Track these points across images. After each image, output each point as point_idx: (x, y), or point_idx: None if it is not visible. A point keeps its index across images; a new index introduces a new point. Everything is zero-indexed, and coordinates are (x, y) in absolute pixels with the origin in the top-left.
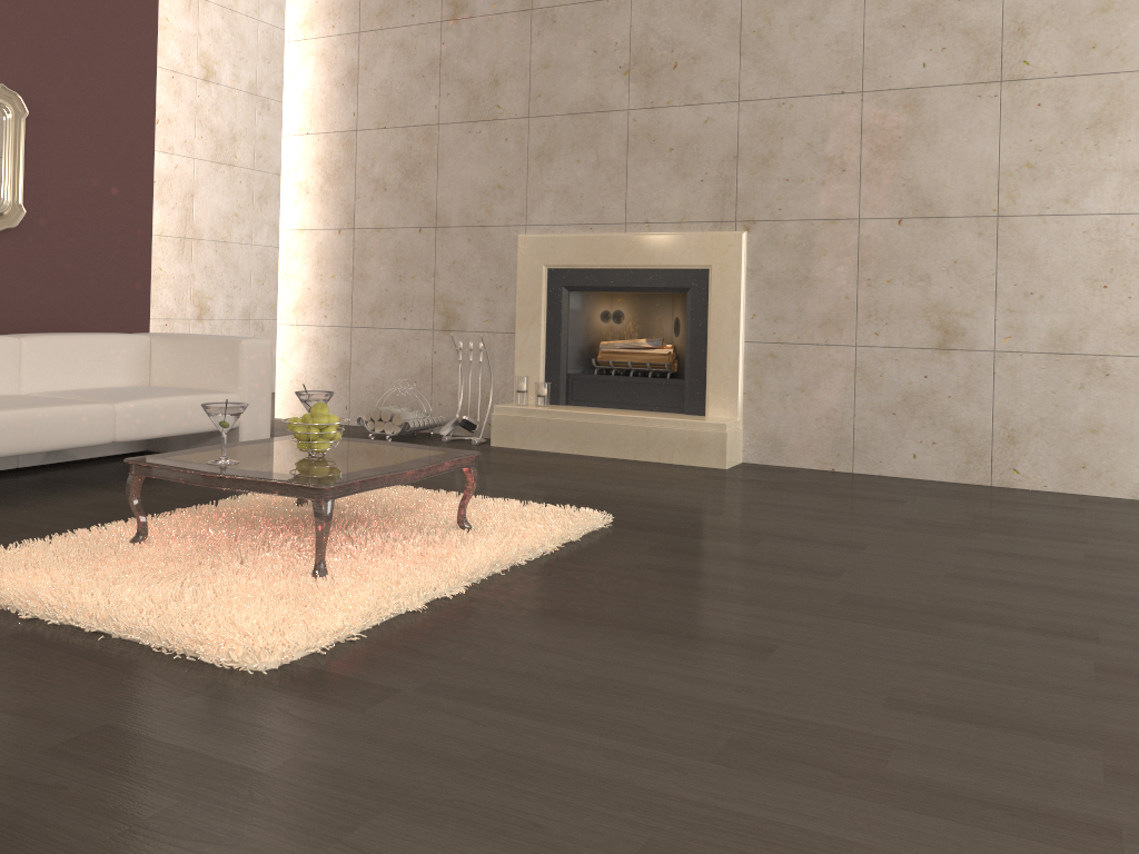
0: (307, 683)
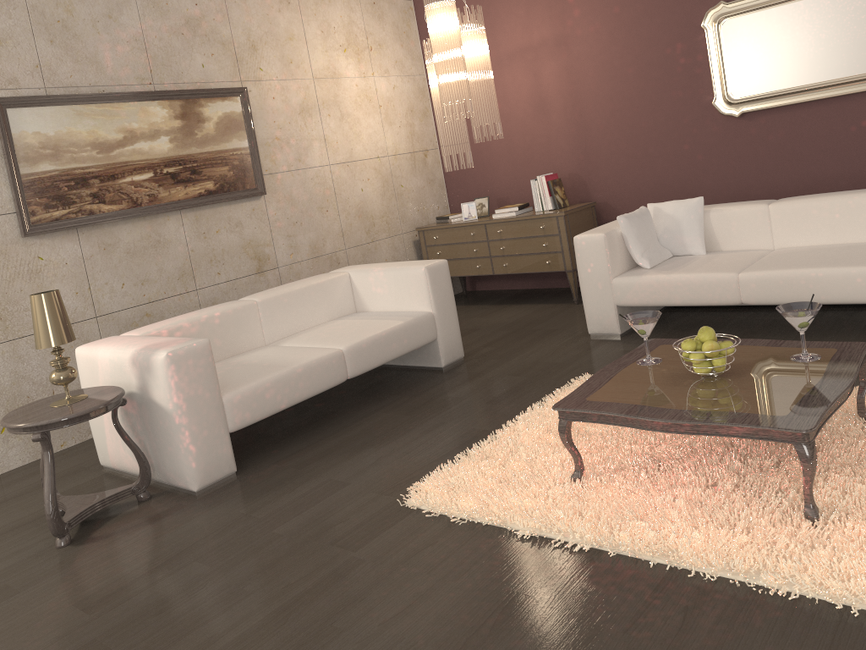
0: (380, 520)
